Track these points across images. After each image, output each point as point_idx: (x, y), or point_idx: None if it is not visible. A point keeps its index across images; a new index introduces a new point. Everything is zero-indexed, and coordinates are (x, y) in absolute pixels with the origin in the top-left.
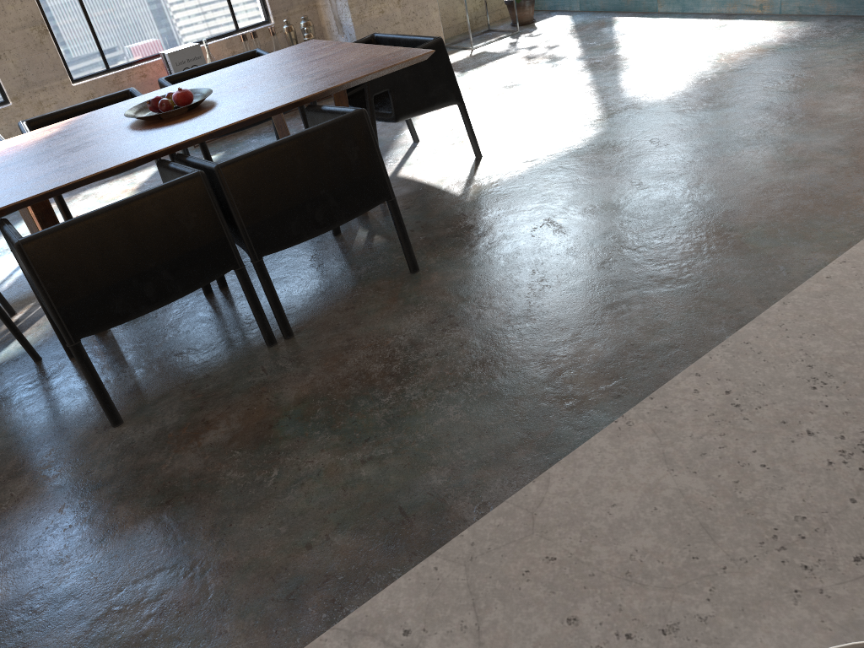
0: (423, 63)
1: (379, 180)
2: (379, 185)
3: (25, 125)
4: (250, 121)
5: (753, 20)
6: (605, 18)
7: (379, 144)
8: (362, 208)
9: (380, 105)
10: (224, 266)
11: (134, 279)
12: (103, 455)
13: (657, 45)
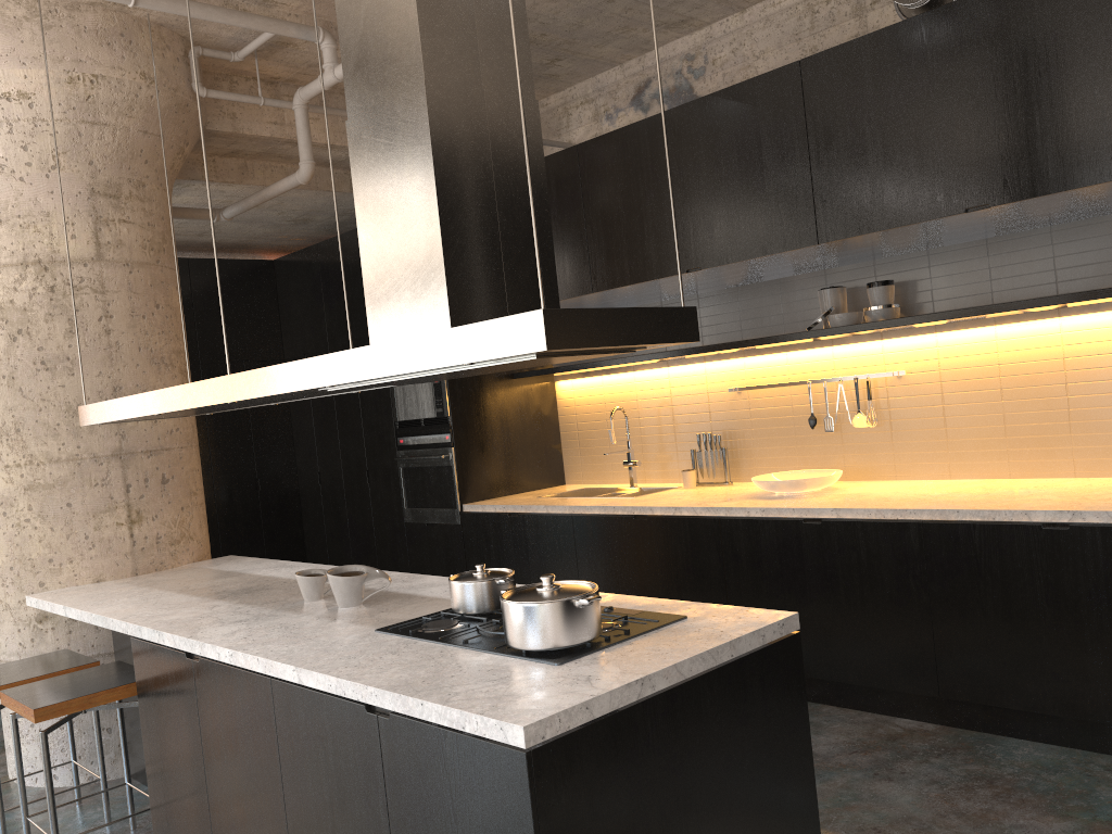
0: None
1: None
2: None
3: None
4: None
5: None
6: None
7: None
8: None
9: None
10: None
11: None
12: None
13: None
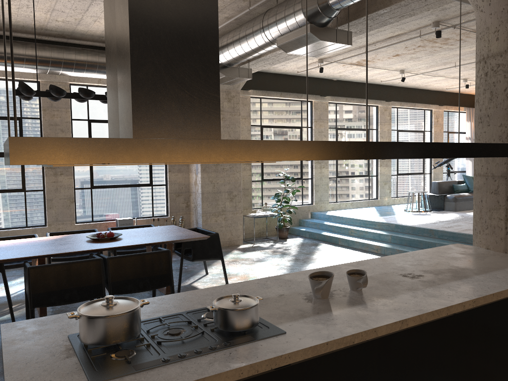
0: (208, 241)
1: (168, 277)
2: (168, 279)
3: (49, 234)
4: (129, 247)
5: (372, 254)
6: (316, 242)
7: (191, 272)
8: (159, 286)
9: (189, 254)
10: (97, 294)
11: (63, 290)
12: None
13: (327, 256)
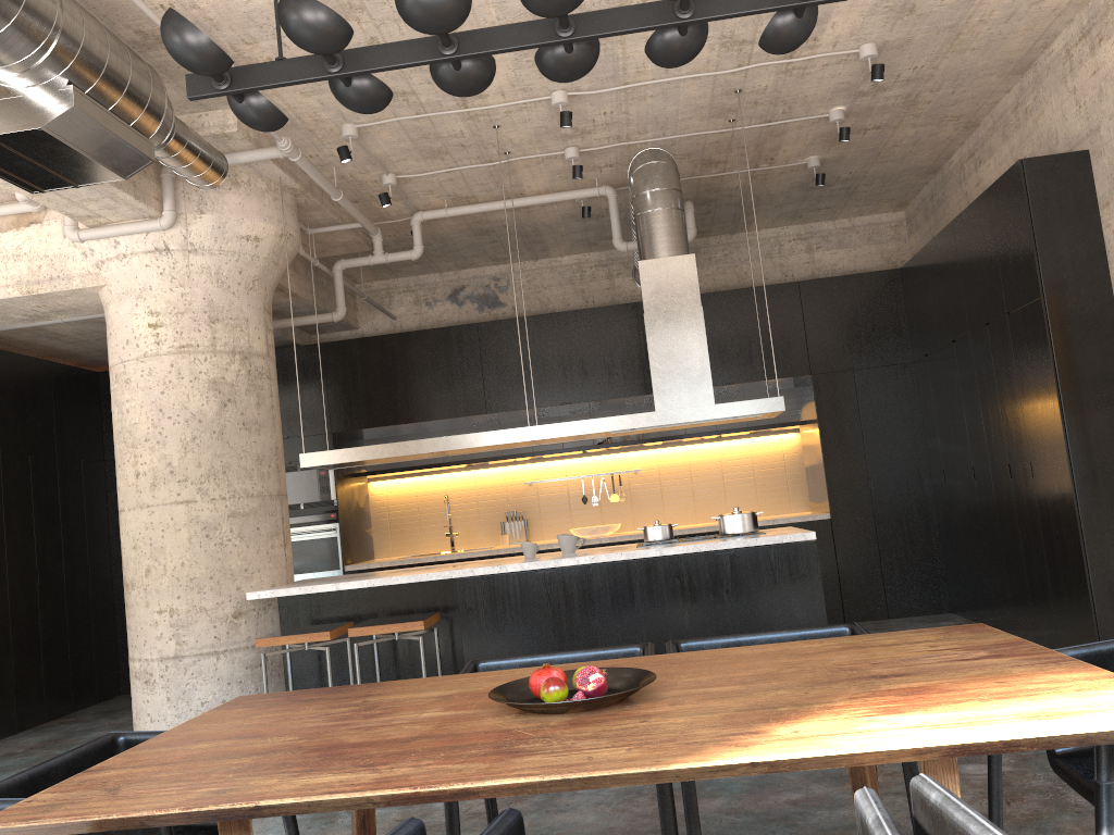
0: None
1: None
2: None
3: None
4: None
5: None
6: None
7: None
8: None
9: None
10: None
11: None
12: (892, 807)
13: None
